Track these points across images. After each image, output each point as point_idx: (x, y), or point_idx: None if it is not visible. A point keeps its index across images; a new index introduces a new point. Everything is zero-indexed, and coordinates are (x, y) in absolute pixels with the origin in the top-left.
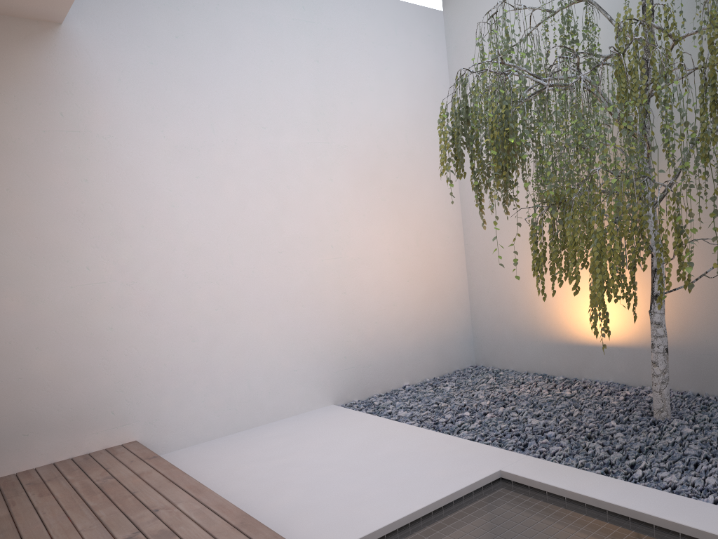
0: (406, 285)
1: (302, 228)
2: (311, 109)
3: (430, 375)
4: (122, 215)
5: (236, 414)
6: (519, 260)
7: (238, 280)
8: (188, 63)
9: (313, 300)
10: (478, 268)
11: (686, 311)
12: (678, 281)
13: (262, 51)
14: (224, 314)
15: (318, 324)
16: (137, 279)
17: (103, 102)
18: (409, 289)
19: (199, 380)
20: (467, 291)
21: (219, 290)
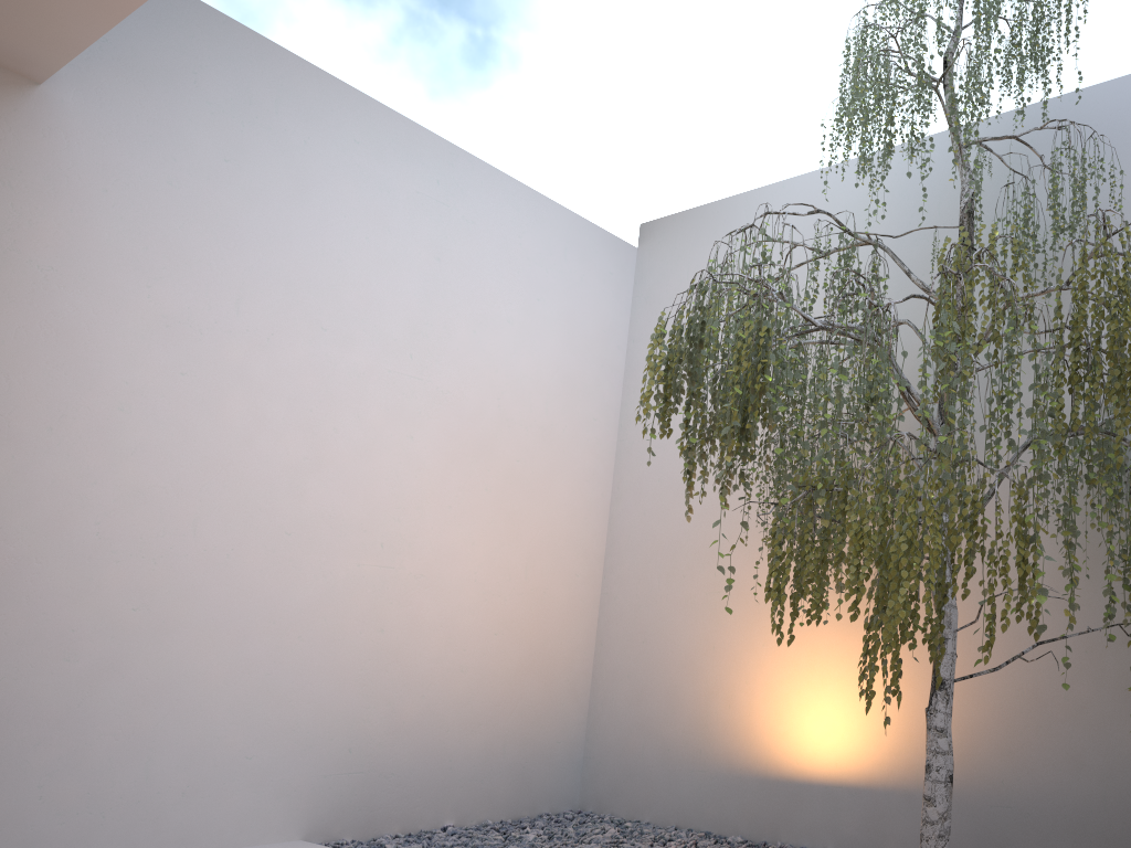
0: (491, 641)
1: (340, 502)
2: (409, 322)
3: (496, 814)
4: (19, 399)
5: (101, 826)
6: (695, 626)
7: (195, 564)
8: (231, 201)
9: (322, 632)
10: (618, 635)
11: (972, 728)
12: (1017, 622)
13: (357, 220)
14: (146, 620)
15: (318, 677)
16: (1, 519)
17: (62, 215)
18: (495, 649)
19: (49, 740)
20: (590, 673)
21: (153, 576)
